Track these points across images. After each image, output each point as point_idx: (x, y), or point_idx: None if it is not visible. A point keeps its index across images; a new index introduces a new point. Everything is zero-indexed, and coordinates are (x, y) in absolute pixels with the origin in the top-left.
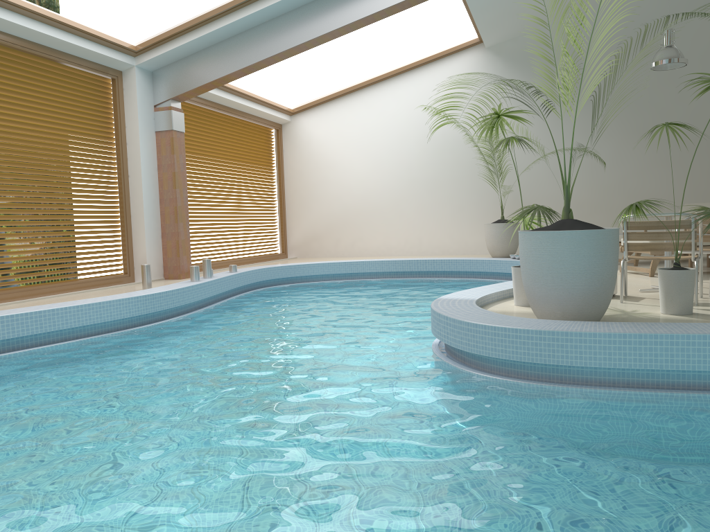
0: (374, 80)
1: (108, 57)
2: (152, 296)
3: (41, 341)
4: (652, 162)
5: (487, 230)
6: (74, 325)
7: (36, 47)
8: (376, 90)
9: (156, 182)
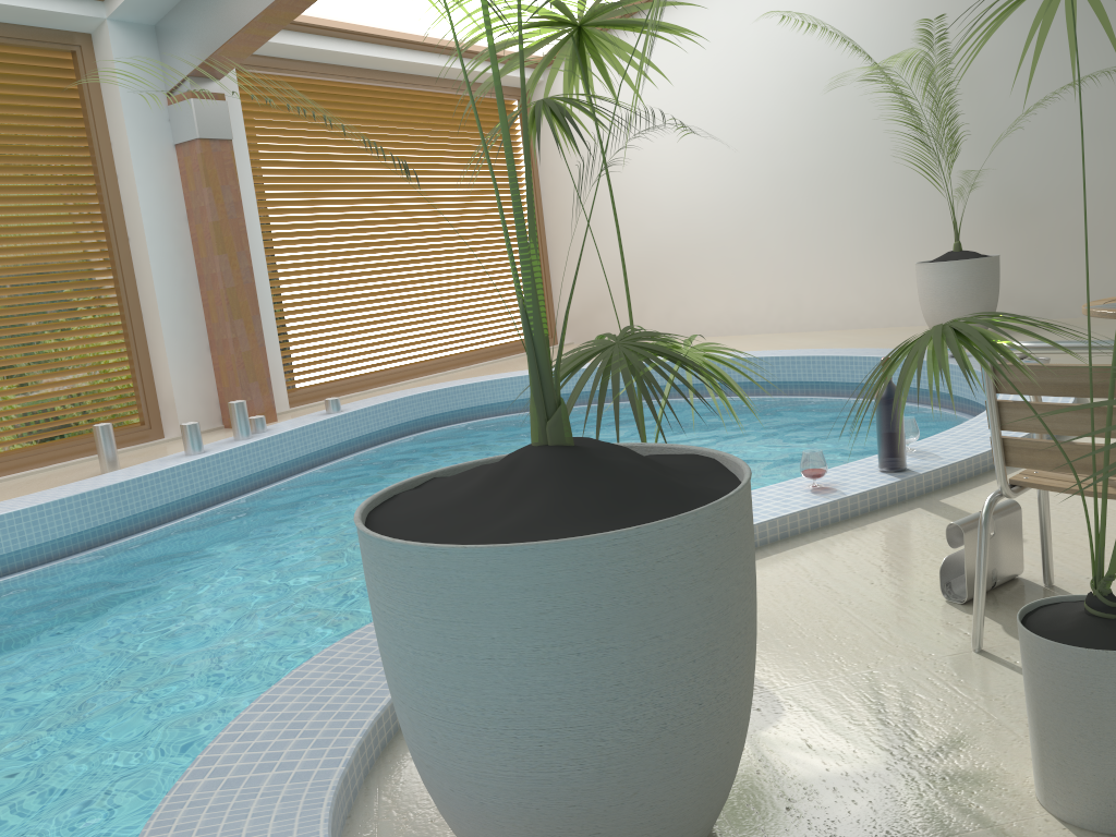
0: None
1: (31, 9)
2: (14, 517)
3: None
4: None
5: (920, 278)
6: None
7: None
8: None
9: (186, 245)
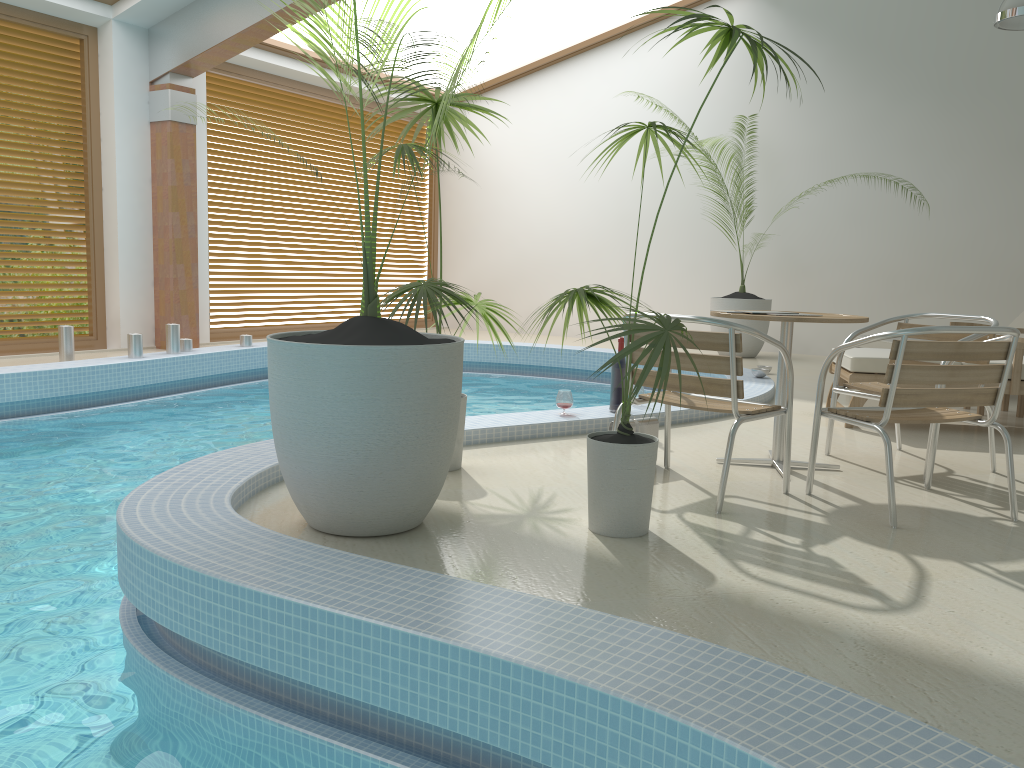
0: (574, 49)
1: (56, 4)
2: None
3: None
4: None
5: (712, 308)
6: None
7: None
8: (579, 65)
9: (147, 200)
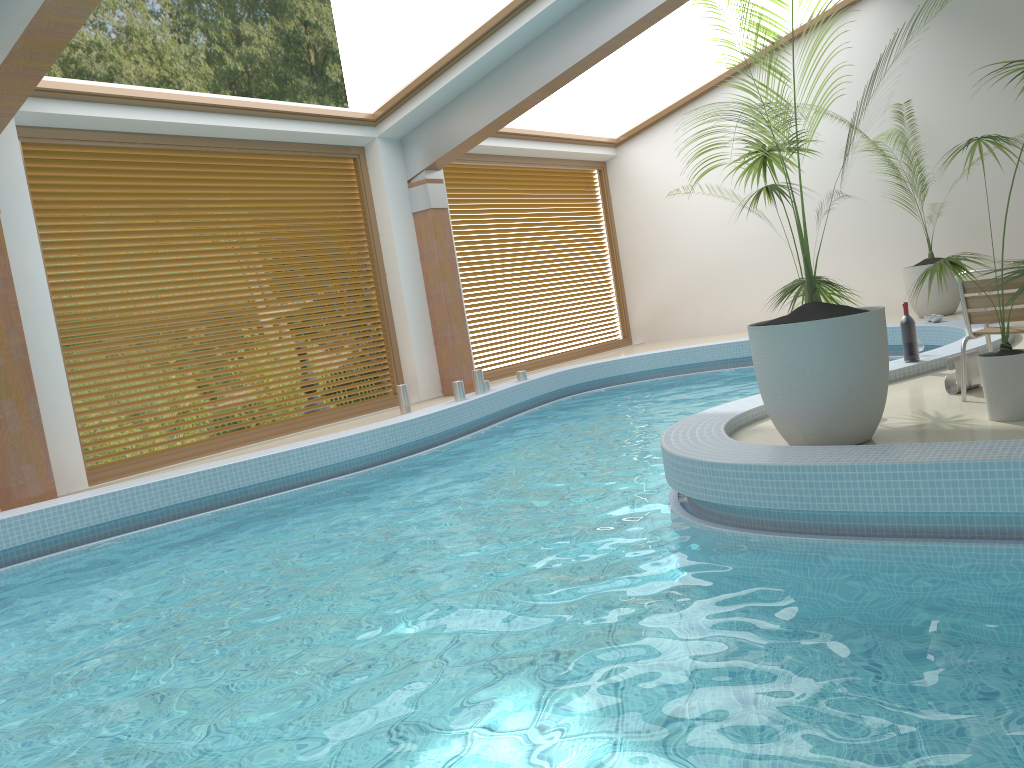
0: (724, 77)
1: (341, 135)
2: (392, 428)
3: (266, 490)
4: None
5: (906, 277)
6: (299, 470)
7: (255, 145)
8: (729, 90)
9: (420, 276)
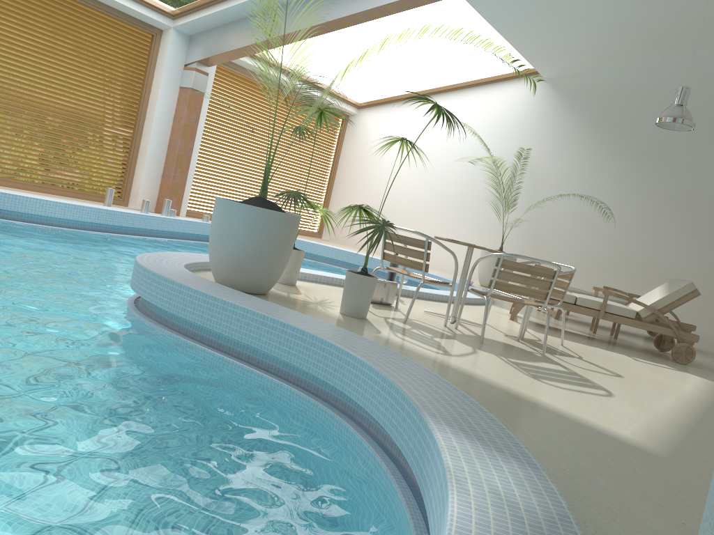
0: (435, 90)
1: (144, 14)
2: (73, 206)
3: None
4: (680, 233)
5: (480, 256)
6: None
7: None
8: (436, 100)
9: (168, 129)
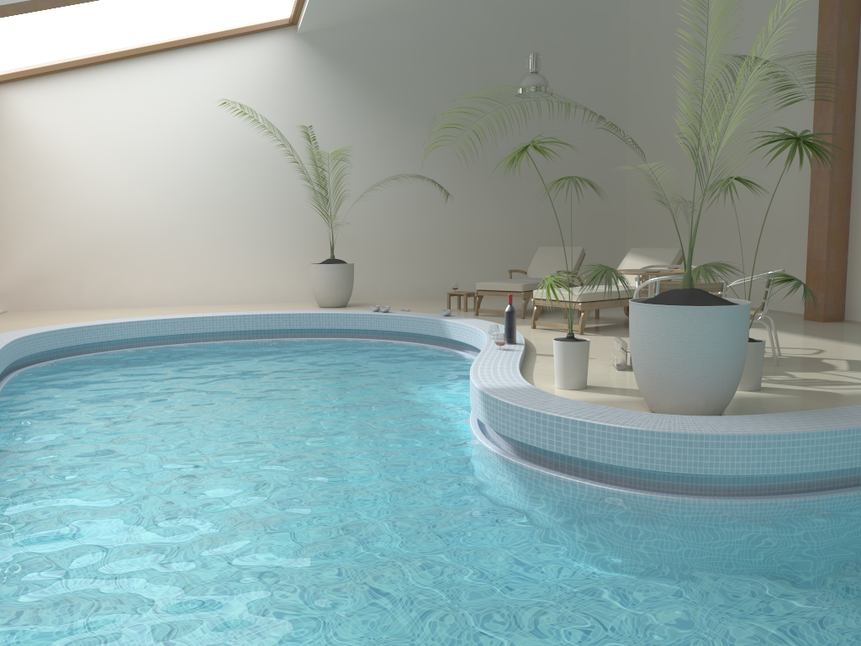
0: (138, 52)
1: None
2: None
3: None
4: (483, 196)
5: (317, 272)
6: None
7: None
8: (140, 66)
9: None
